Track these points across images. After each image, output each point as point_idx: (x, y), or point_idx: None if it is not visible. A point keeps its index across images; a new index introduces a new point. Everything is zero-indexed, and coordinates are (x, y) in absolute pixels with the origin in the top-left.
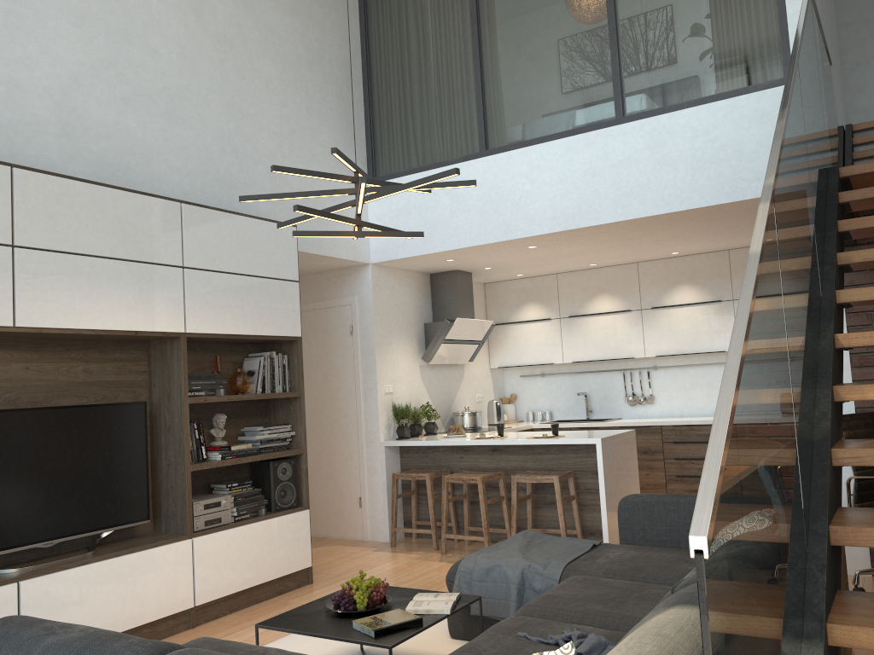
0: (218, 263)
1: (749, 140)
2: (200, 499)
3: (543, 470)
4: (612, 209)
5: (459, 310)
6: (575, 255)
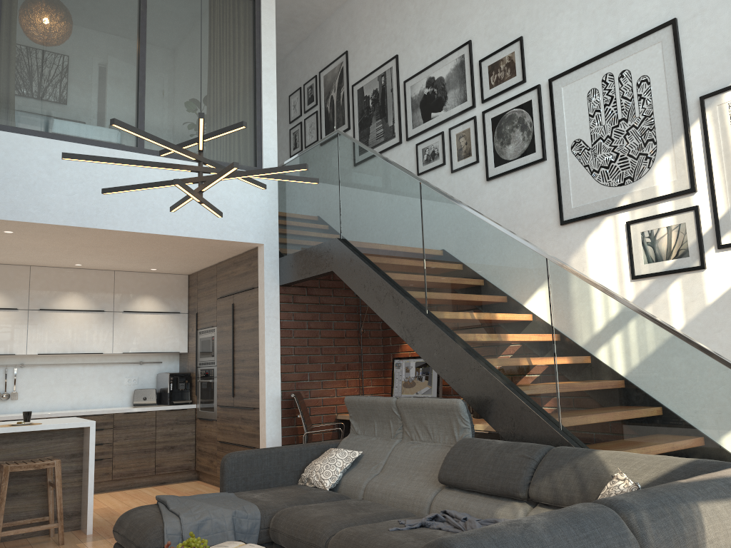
0: None
1: (235, 200)
2: None
3: (8, 460)
4: (129, 220)
5: None
6: (11, 248)
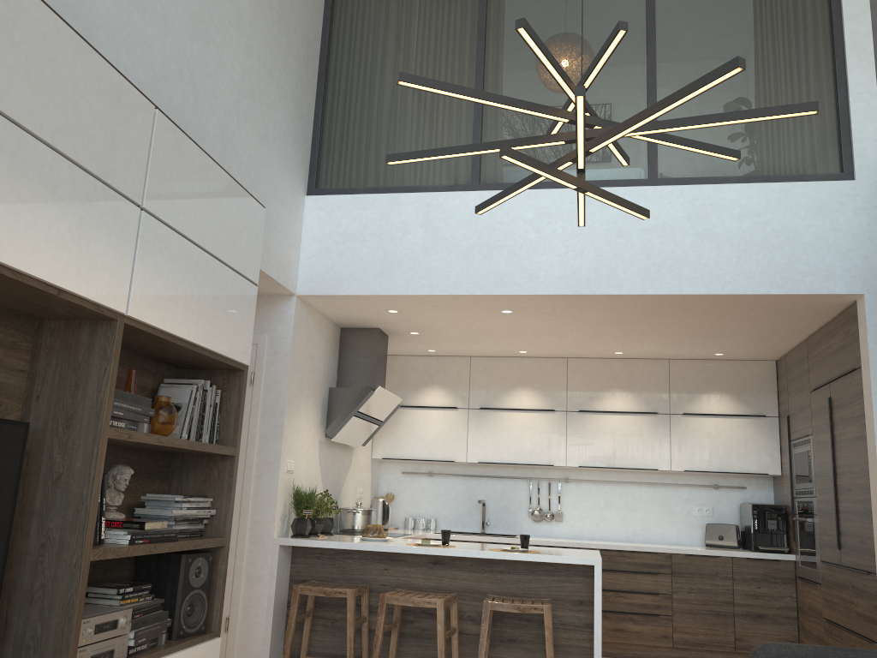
0: (181, 221)
1: (805, 230)
2: (83, 613)
3: (503, 595)
4: (638, 279)
5: (375, 378)
6: (528, 334)
